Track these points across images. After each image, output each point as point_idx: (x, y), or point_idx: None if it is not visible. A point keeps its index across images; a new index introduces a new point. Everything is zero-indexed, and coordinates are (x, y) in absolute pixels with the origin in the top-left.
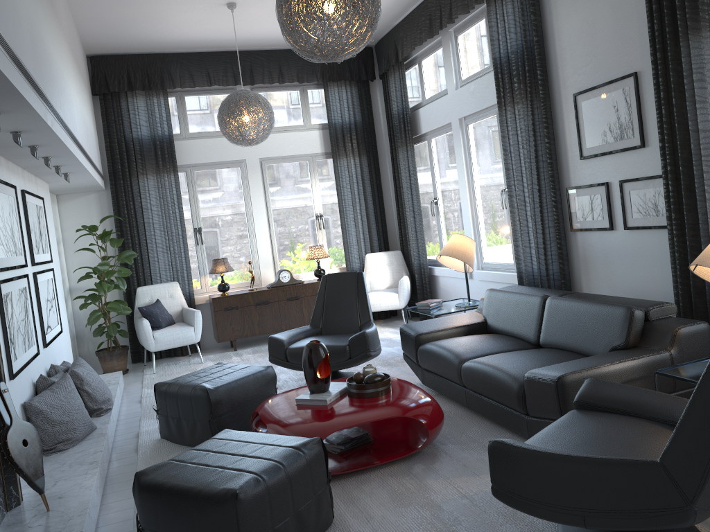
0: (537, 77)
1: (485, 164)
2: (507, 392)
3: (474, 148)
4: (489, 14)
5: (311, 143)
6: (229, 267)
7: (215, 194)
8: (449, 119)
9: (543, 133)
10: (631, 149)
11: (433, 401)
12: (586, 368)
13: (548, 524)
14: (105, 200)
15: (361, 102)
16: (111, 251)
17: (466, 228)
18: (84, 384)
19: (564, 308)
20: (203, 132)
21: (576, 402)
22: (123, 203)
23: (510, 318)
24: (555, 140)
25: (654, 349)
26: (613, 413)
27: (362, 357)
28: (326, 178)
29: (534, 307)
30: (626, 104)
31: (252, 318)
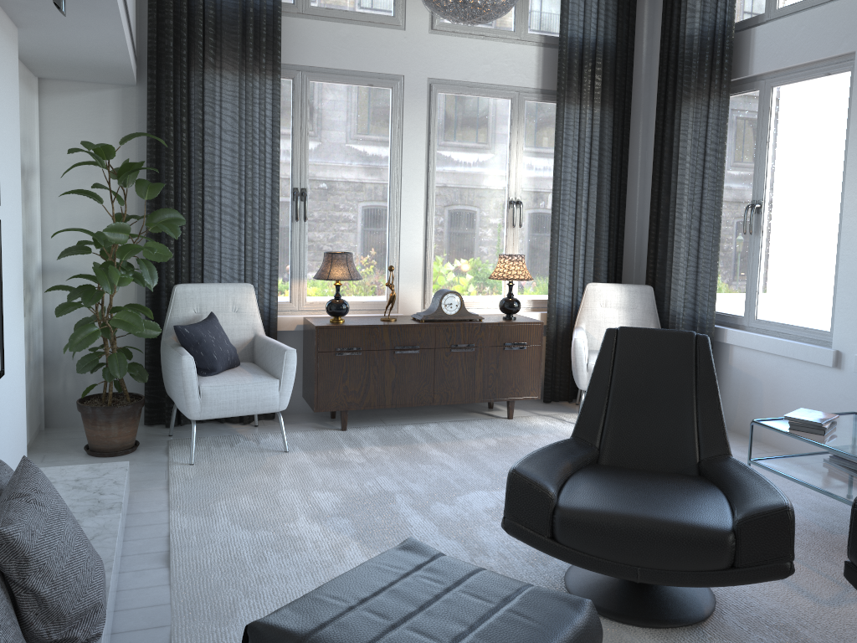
0: None
1: None
2: None
3: None
4: None
5: (522, 67)
6: (355, 271)
7: (341, 132)
8: (850, 46)
9: None
10: None
11: None
12: None
13: None
14: (134, 106)
15: (621, 7)
16: (132, 206)
17: (848, 268)
18: (29, 571)
19: None
20: (336, 9)
21: None
22: (169, 116)
23: None
24: None
25: None
26: None
27: (771, 573)
28: (535, 136)
29: None
30: None
31: (383, 375)
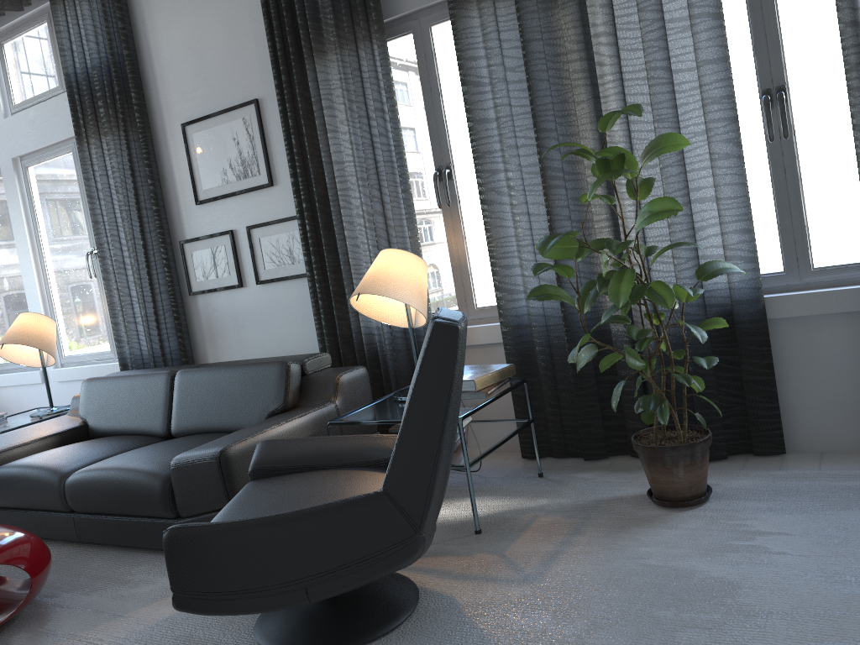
0: (131, 101)
1: (58, 220)
2: (145, 495)
3: (40, 199)
4: (56, 14)
5: None
6: None
7: None
8: None
9: (144, 173)
10: (259, 189)
11: (31, 535)
12: (251, 435)
13: (240, 636)
14: None
15: None
16: None
17: (34, 311)
18: None
19: (202, 380)
20: None
21: (253, 472)
22: None
23: (125, 411)
24: (160, 183)
25: (318, 403)
26: (299, 472)
27: None
28: None
29: (160, 388)
30: (248, 136)
31: None
